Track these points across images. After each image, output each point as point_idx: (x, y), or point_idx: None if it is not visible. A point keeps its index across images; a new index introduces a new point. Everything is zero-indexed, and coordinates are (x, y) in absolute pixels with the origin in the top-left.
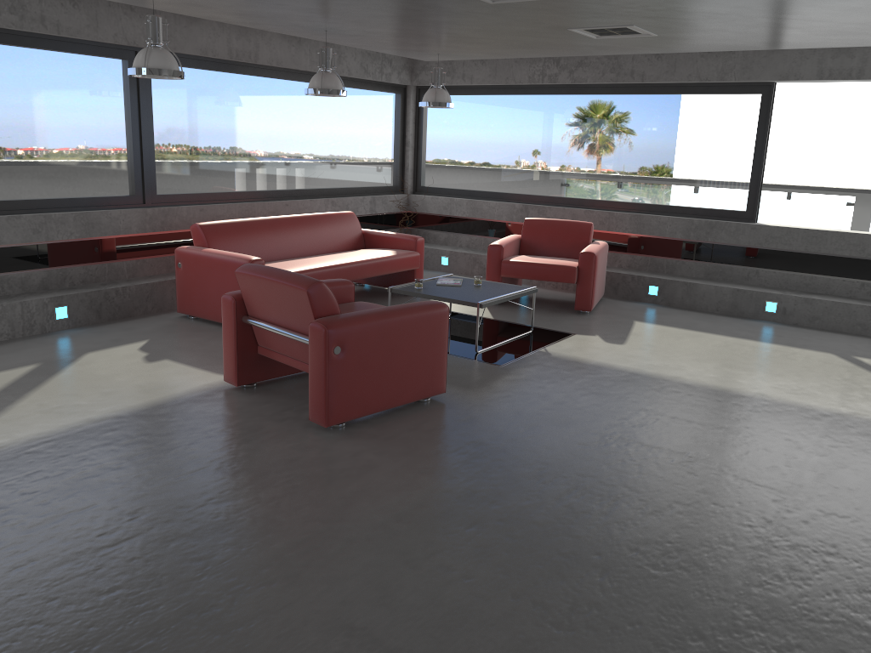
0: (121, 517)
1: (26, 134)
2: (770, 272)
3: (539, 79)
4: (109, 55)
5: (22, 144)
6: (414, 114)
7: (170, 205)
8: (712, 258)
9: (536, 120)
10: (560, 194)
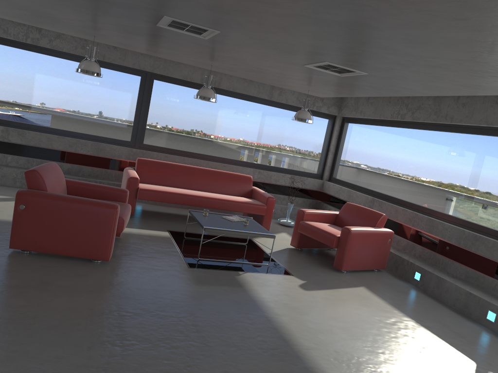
0: None
1: (81, 103)
2: None
3: (396, 116)
4: (131, 73)
5: (78, 107)
6: (338, 133)
7: (149, 150)
8: (472, 264)
9: (394, 144)
10: (397, 195)
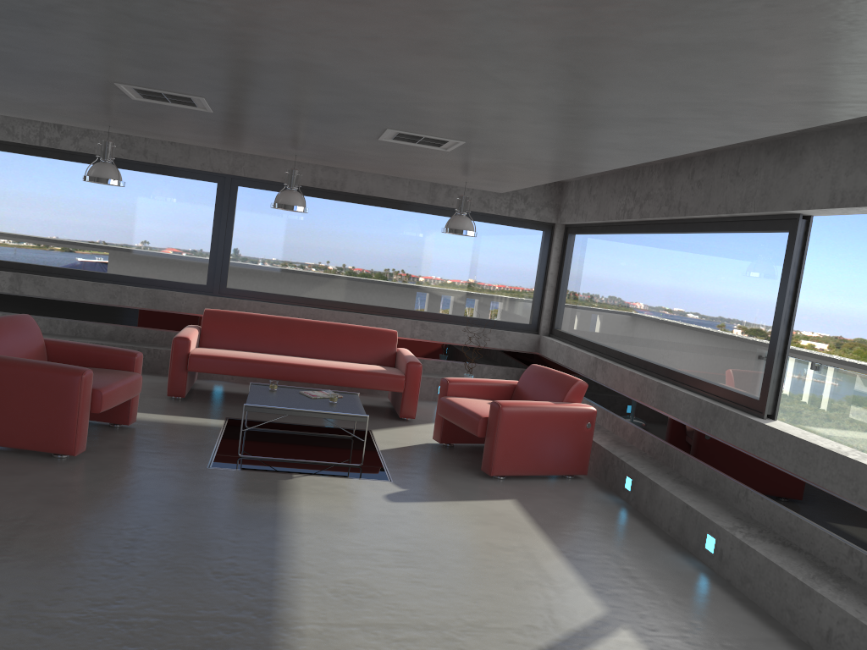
0: None
1: (128, 230)
2: (757, 497)
3: (622, 214)
4: (201, 179)
5: (123, 236)
6: (559, 253)
7: (237, 297)
8: (711, 459)
9: (626, 262)
10: (630, 350)
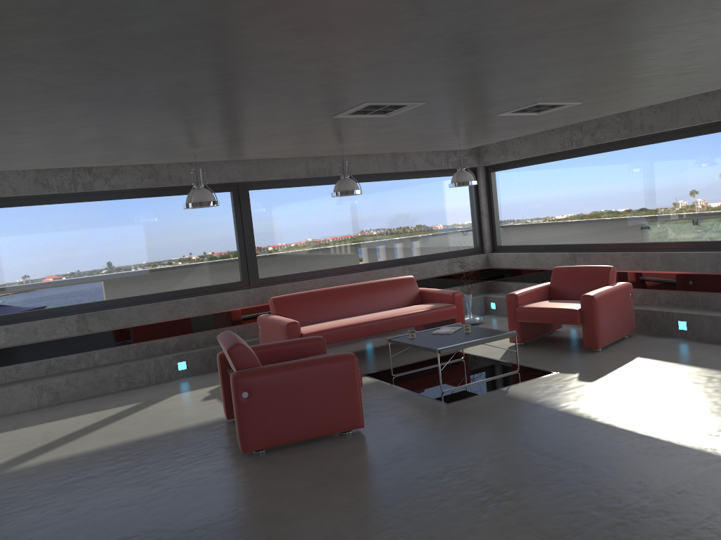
0: (57, 510)
1: (166, 250)
2: None
3: (569, 145)
4: (218, 191)
5: (163, 257)
6: (485, 188)
7: (269, 284)
8: None
9: (575, 179)
10: (603, 240)
